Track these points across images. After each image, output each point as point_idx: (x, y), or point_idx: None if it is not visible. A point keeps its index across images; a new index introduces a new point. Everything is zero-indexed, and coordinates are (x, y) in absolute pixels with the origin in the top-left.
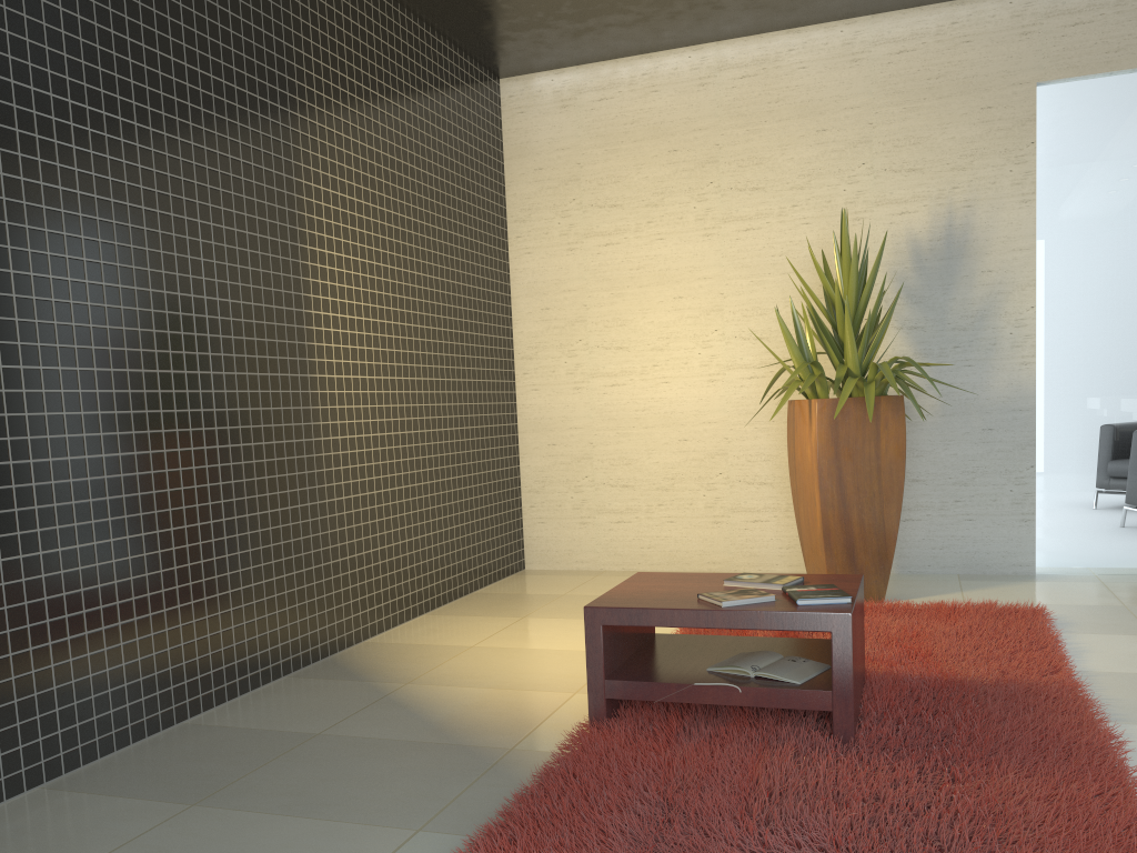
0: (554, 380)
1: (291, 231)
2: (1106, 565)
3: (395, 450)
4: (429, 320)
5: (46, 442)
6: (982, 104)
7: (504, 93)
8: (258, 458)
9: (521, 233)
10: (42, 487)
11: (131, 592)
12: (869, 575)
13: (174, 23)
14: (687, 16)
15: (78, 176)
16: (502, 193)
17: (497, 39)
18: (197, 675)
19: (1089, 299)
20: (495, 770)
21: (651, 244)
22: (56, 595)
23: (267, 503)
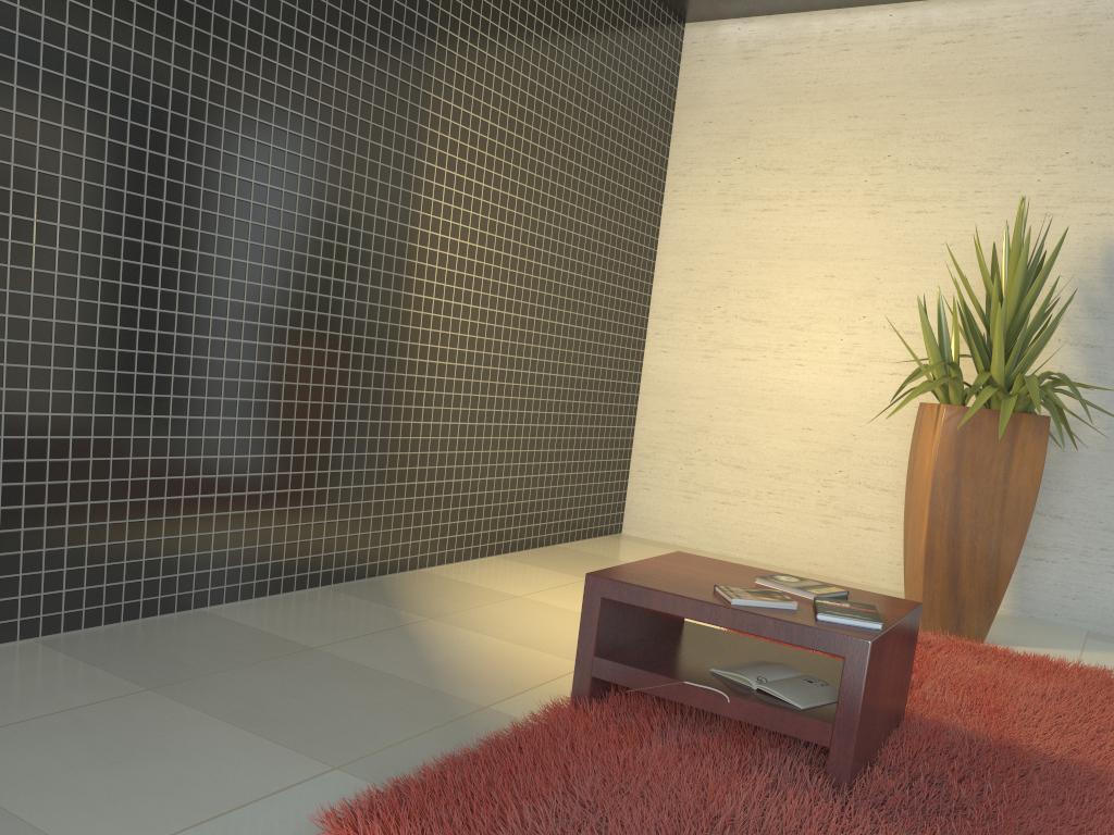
0: (685, 345)
1: (408, 143)
2: None
3: (490, 385)
4: (554, 260)
5: (95, 308)
6: None
7: (687, 39)
8: (330, 365)
9: (678, 188)
10: (84, 350)
11: (165, 471)
12: (971, 610)
13: None
14: None
15: (174, 49)
16: (666, 143)
17: None
18: (224, 566)
19: None
20: (454, 725)
21: (811, 215)
22: (81, 459)
23: (332, 412)
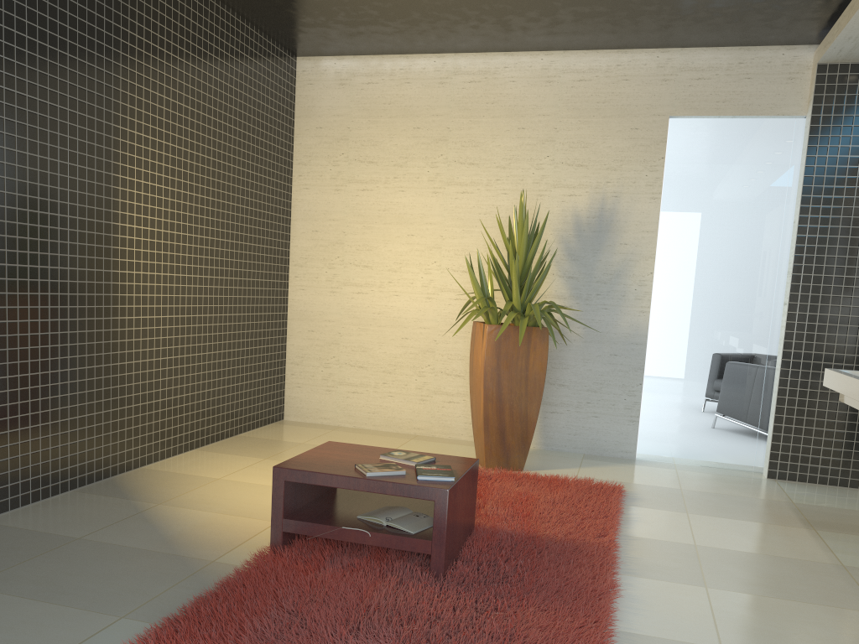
0: (317, 284)
1: (106, 164)
2: (682, 457)
3: (181, 328)
4: (219, 234)
5: None
6: (631, 126)
7: (299, 68)
8: (63, 330)
9: (302, 173)
10: None
11: None
12: (514, 451)
13: (19, 5)
14: (431, 34)
15: None
16: (291, 142)
17: (292, 30)
18: None
19: (690, 272)
20: (195, 576)
21: (395, 194)
22: None
23: (67, 363)
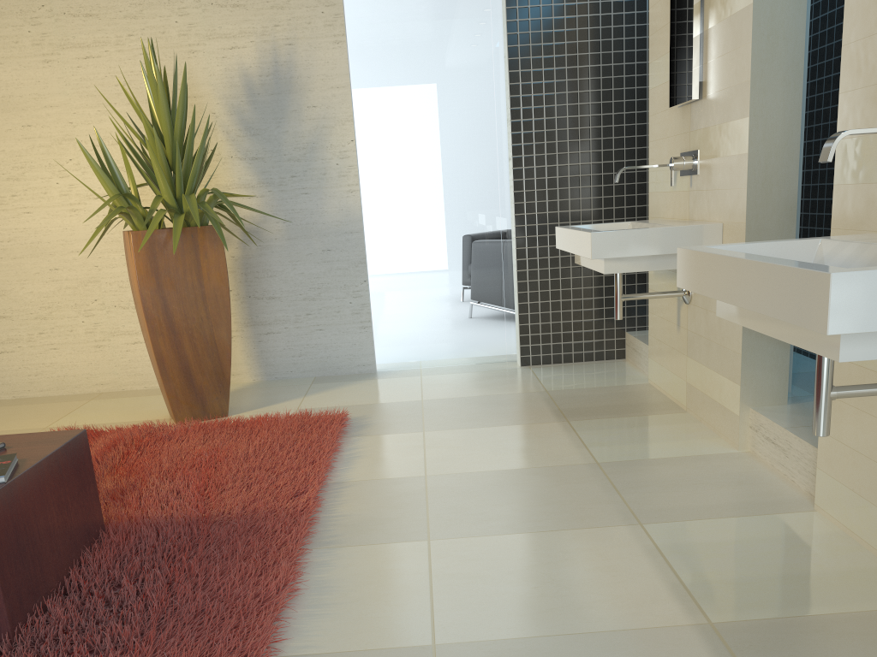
0: None
1: None
2: (429, 360)
3: None
4: None
5: None
6: None
7: None
8: None
9: None
10: None
11: None
12: (210, 394)
13: None
14: None
15: None
16: None
17: None
18: None
19: (398, 134)
20: None
21: None
22: None
23: None
